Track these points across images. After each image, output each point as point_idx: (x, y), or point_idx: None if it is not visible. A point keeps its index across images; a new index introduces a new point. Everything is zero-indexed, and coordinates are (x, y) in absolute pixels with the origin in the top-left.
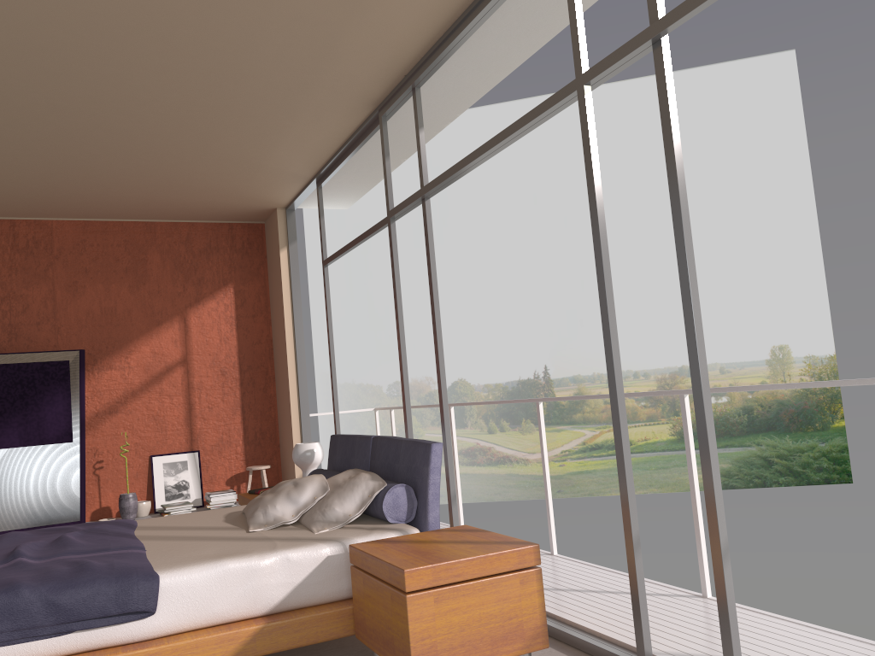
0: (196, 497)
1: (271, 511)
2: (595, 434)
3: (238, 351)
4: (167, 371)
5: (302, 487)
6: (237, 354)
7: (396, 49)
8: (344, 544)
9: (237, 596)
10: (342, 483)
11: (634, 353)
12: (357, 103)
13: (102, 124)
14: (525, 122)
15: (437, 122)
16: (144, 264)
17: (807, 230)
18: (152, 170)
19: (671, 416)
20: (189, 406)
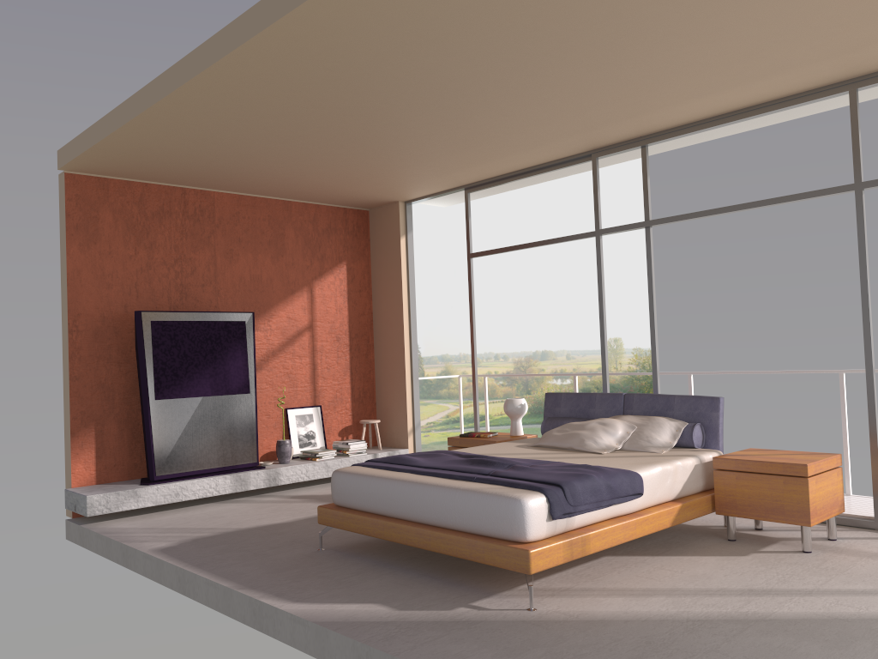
0: (321, 445)
1: (600, 441)
2: (458, 408)
3: (349, 321)
4: (298, 334)
5: (613, 425)
6: (348, 324)
7: (661, 123)
8: (699, 458)
9: (665, 487)
10: (642, 423)
11: (496, 337)
12: (584, 147)
13: (402, 136)
14: (795, 199)
15: (609, 162)
16: (282, 238)
17: (642, 242)
18: (368, 167)
19: (524, 394)
20: (313, 366)
